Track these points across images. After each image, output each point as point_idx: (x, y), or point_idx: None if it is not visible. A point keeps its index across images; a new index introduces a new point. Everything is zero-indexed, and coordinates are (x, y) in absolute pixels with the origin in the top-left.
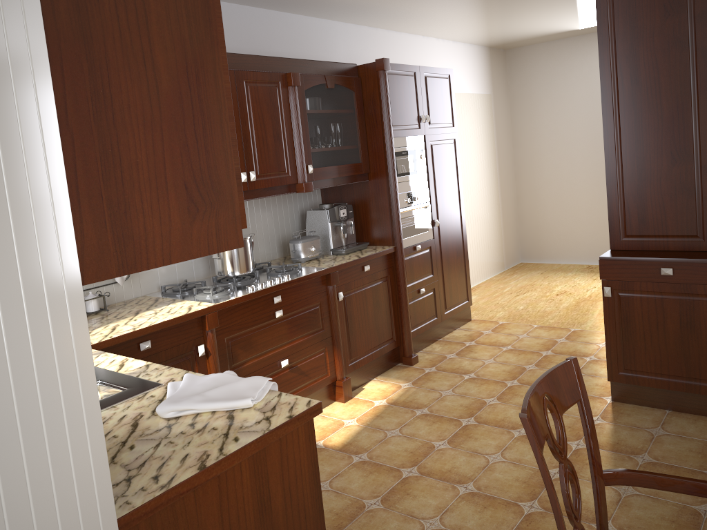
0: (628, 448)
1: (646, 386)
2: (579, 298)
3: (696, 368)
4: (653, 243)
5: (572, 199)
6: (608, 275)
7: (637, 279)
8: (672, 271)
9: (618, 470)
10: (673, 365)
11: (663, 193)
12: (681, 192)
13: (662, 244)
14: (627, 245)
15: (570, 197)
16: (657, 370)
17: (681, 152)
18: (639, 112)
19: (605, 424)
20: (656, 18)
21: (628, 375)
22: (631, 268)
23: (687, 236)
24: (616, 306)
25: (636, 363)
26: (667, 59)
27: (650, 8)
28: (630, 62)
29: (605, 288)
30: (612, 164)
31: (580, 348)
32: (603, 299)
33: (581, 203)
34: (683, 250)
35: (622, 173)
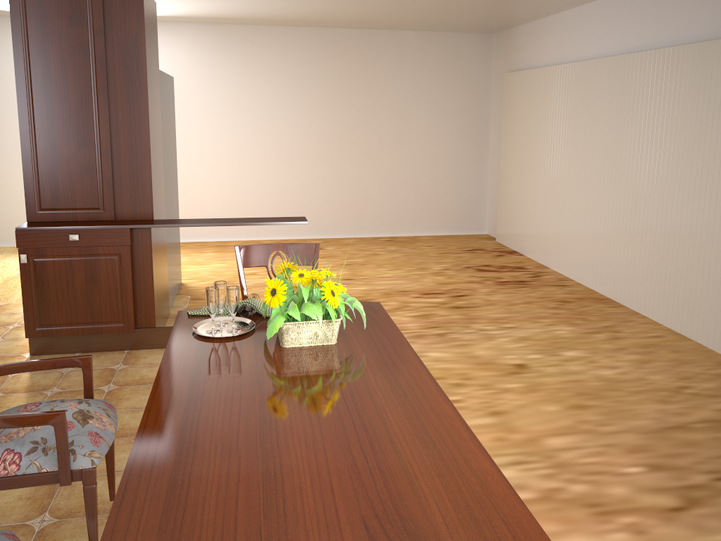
0: (41, 387)
1: (60, 337)
2: (8, 277)
3: (99, 313)
4: (65, 215)
5: (3, 180)
6: (24, 244)
7: (50, 245)
8: (78, 237)
9: (2, 365)
10: (81, 314)
11: (72, 173)
12: (86, 173)
13: (72, 216)
14: (43, 217)
15: (1, 178)
16: (68, 321)
17: (86, 140)
18: (51, 102)
19: (22, 374)
20: (63, 24)
21: (44, 329)
22: (45, 236)
23: (92, 208)
24: (33, 270)
25: (50, 318)
26: (73, 61)
27: (58, 14)
28: (41, 57)
29: (21, 255)
30: (28, 146)
31: (5, 319)
32: (20, 265)
33: (13, 186)
34: (89, 220)
35: (37, 154)
